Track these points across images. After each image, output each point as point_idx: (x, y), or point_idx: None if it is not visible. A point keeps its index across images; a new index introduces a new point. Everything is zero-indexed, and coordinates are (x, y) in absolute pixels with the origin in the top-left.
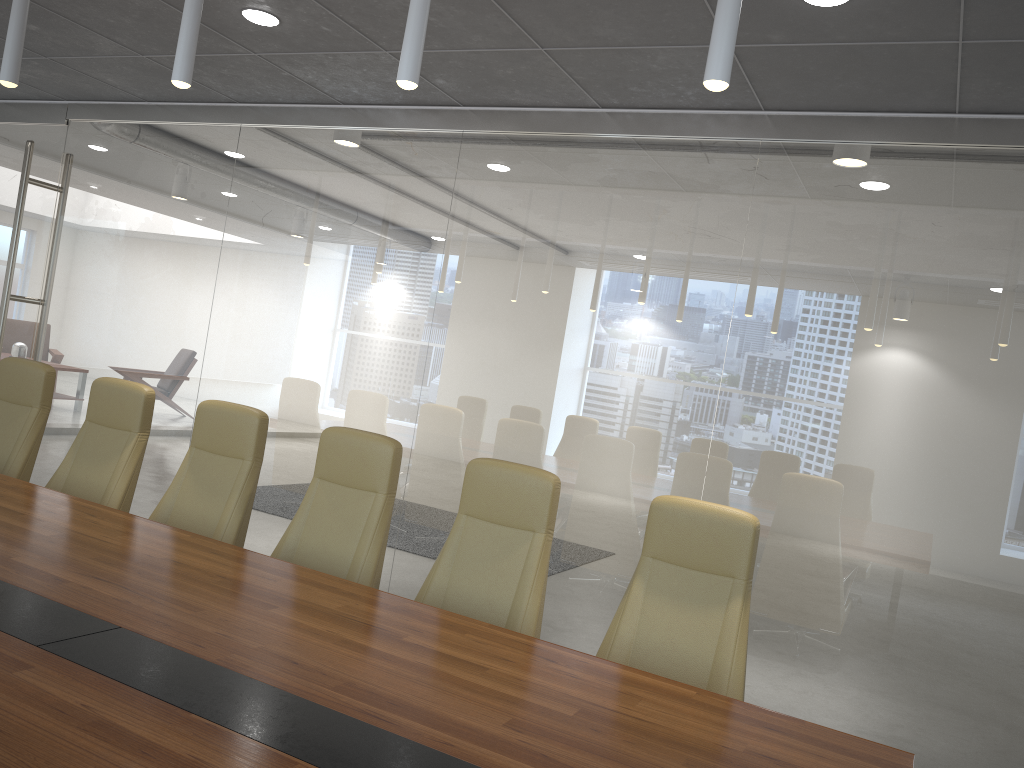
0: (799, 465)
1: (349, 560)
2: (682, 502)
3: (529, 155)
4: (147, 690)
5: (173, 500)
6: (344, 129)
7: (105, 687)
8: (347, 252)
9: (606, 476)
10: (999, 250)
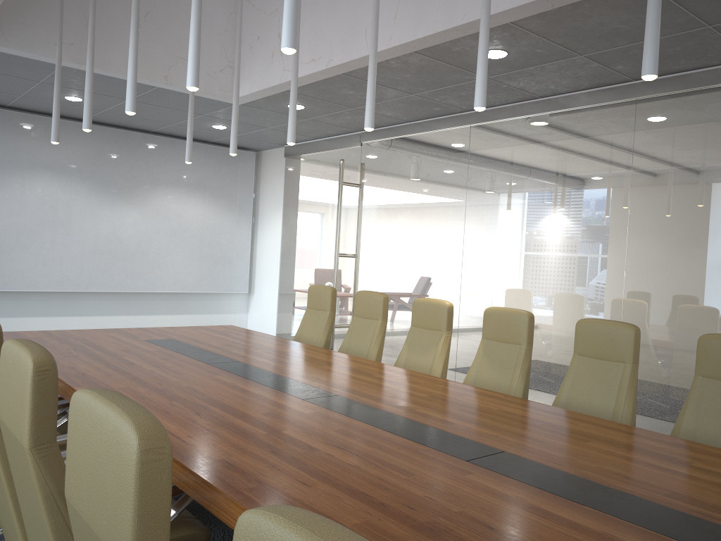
0: None
1: (610, 411)
2: None
3: (694, 105)
4: (547, 490)
5: (475, 373)
6: (543, 114)
7: (521, 486)
8: (555, 198)
9: None
10: None
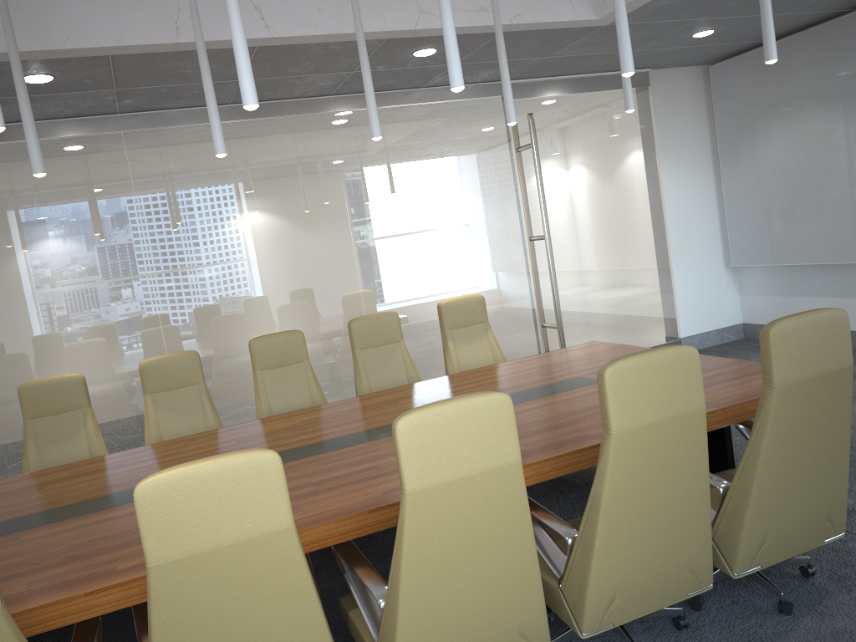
0: (405, 279)
1: (310, 402)
2: (454, 300)
3: (184, 141)
4: None
5: (159, 431)
6: (2, 144)
7: None
8: (48, 241)
9: (310, 324)
10: (455, 151)
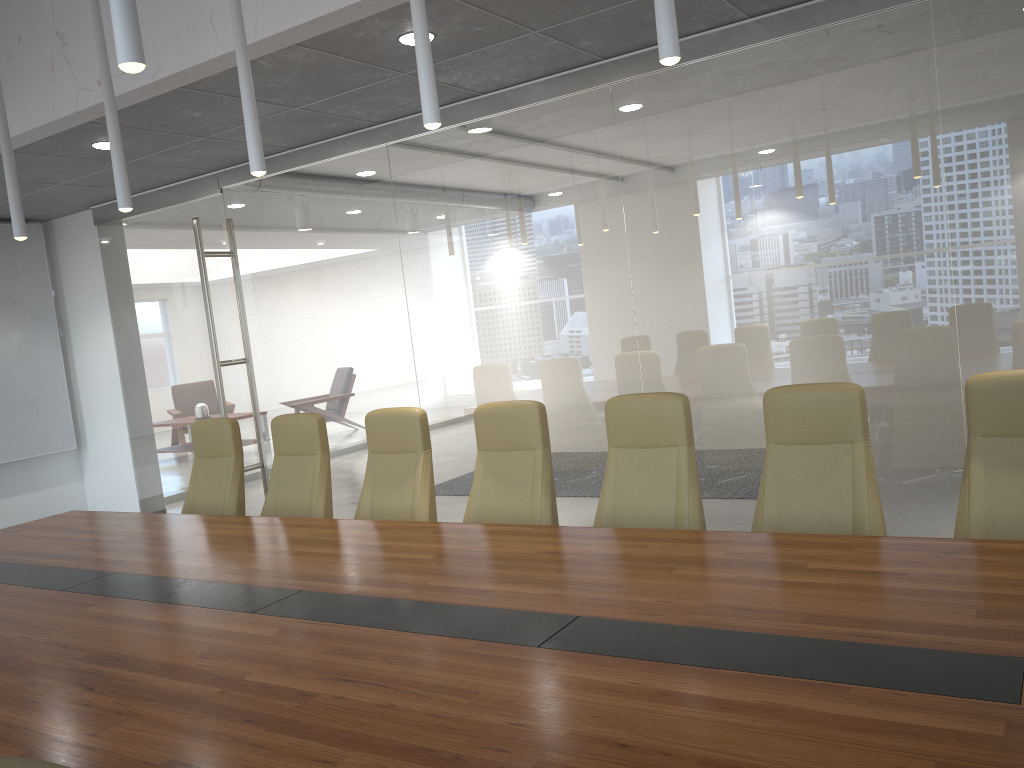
0: None
1: (672, 514)
2: (1000, 376)
3: (685, 87)
4: (663, 659)
5: (479, 502)
6: (489, 118)
7: (629, 665)
8: (526, 233)
9: (852, 374)
10: None
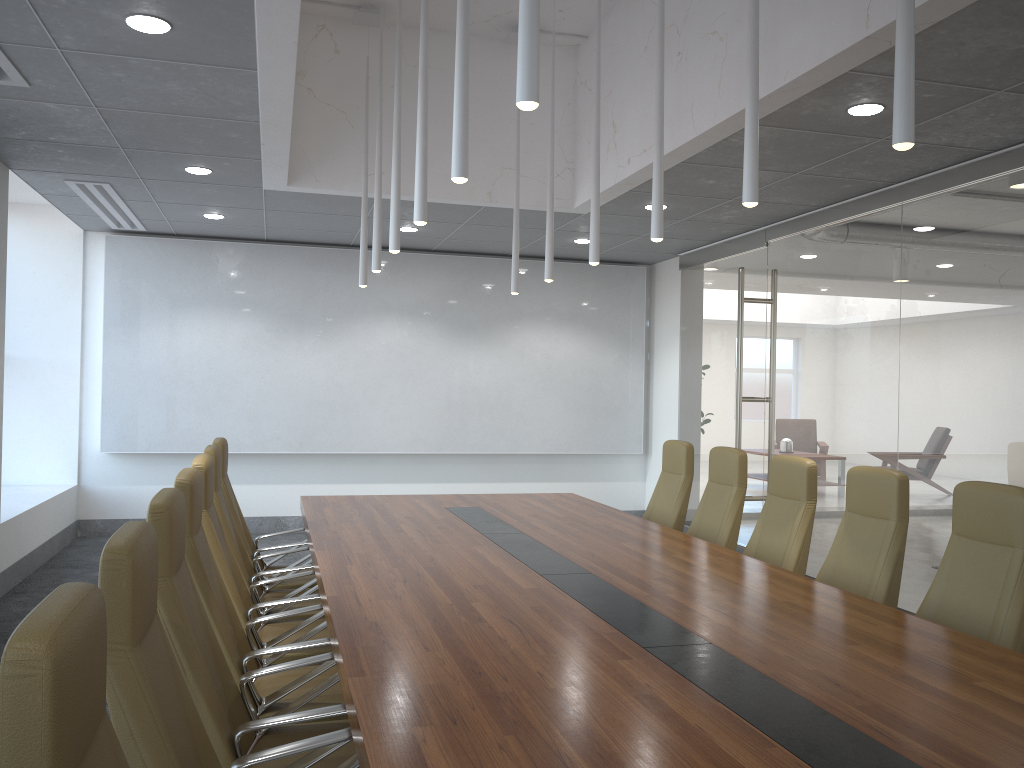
0: None
1: (990, 618)
2: None
3: None
4: (697, 683)
5: (833, 560)
6: (1000, 176)
7: (669, 677)
8: (1022, 300)
9: None
10: None
